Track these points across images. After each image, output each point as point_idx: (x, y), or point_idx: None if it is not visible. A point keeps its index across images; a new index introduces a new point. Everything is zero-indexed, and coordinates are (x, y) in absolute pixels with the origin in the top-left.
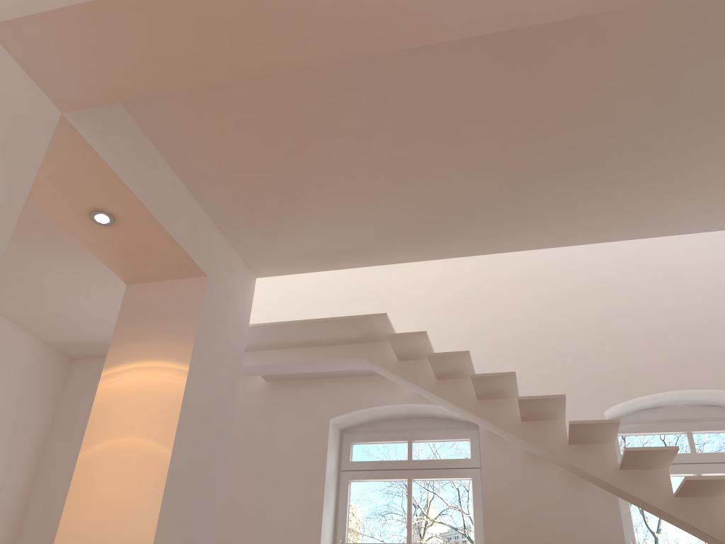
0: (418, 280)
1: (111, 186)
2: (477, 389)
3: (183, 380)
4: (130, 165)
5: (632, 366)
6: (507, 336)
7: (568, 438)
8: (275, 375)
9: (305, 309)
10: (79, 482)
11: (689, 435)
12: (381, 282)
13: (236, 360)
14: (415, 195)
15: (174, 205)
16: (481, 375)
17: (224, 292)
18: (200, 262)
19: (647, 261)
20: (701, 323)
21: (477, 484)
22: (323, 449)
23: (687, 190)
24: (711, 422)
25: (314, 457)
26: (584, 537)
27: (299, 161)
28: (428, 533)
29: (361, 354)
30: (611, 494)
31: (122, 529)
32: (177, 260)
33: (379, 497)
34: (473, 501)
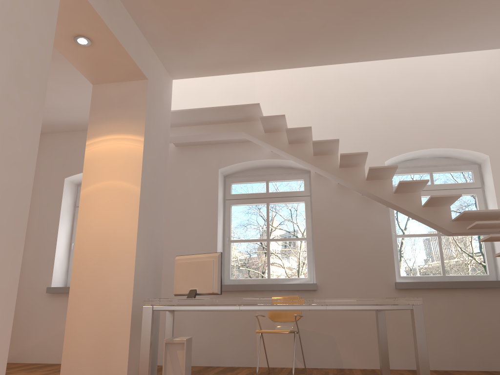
0: (272, 80)
1: (91, 20)
2: (314, 149)
3: (141, 146)
4: (102, 4)
5: (403, 135)
6: (328, 117)
7: (367, 176)
8: (182, 142)
9: (198, 100)
10: (84, 207)
11: (430, 175)
12: (247, 82)
13: (166, 134)
14: (283, 27)
15: (127, 31)
16: (319, 141)
17: (157, 90)
18: (143, 70)
19: (417, 69)
20: (445, 108)
21: (308, 205)
22: (216, 187)
23: (451, 26)
24: (444, 167)
25: (210, 192)
26: (369, 231)
27: (211, 2)
28: (273, 235)
29: (241, 129)
30: (385, 208)
31: (116, 232)
32: (129, 69)
33: (243, 216)
34: (305, 214)
